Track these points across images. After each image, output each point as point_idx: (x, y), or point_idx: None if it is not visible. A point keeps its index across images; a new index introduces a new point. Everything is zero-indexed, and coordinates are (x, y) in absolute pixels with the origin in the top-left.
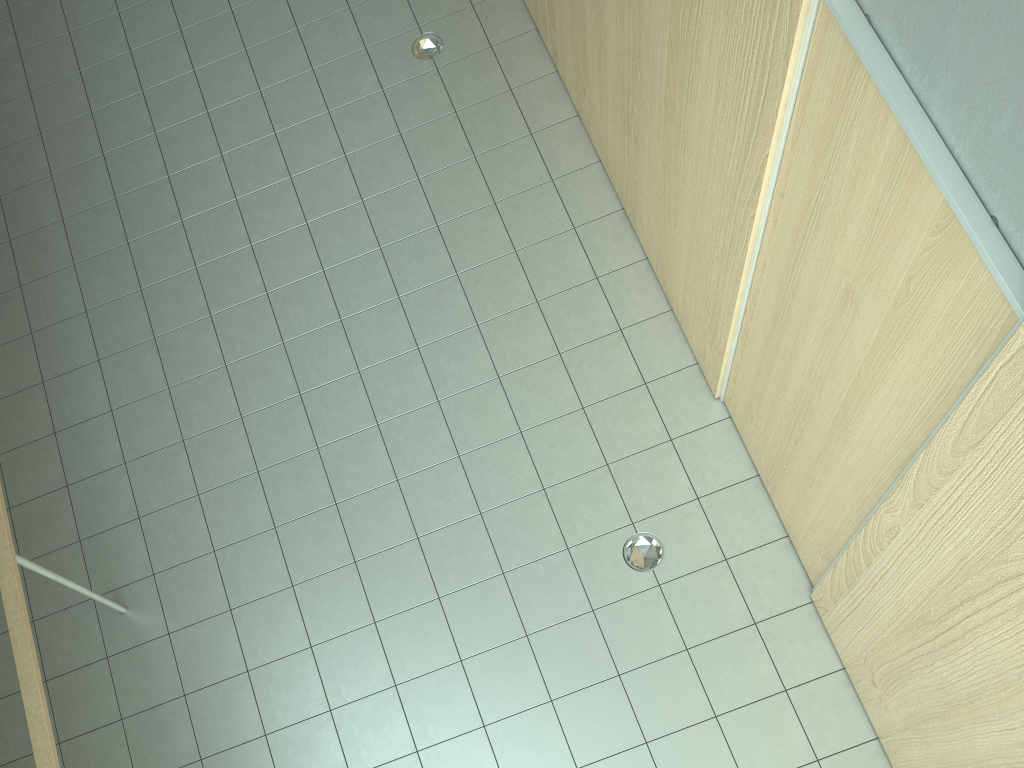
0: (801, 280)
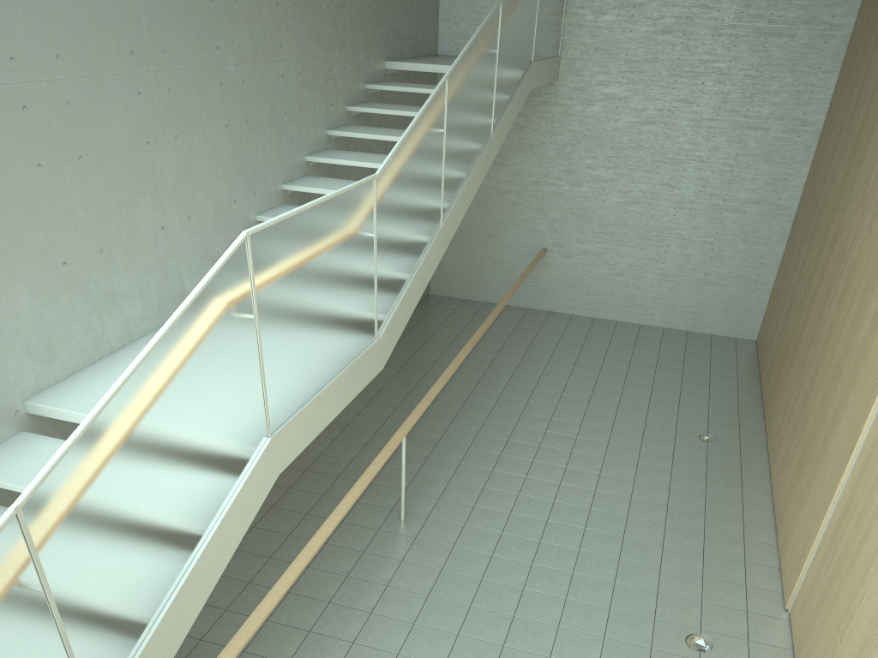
0: (858, 489)
